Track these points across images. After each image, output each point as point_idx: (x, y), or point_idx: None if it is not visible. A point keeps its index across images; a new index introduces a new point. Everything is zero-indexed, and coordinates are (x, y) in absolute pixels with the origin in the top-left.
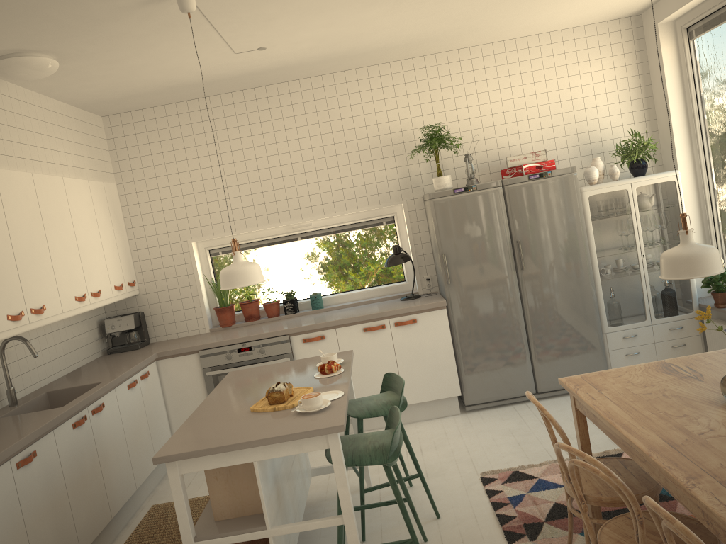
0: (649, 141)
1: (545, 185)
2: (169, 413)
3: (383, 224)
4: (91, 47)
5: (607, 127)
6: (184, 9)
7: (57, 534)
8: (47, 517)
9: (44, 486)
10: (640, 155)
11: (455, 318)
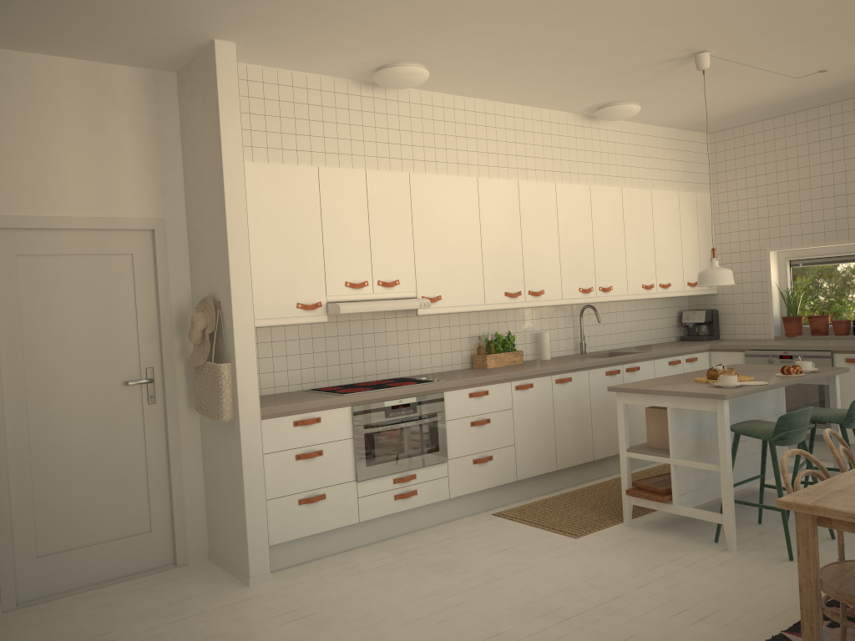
0: None
1: None
2: None
3: None
4: (659, 93)
5: None
6: (698, 69)
7: (577, 437)
8: (571, 422)
9: (573, 402)
10: None
11: None
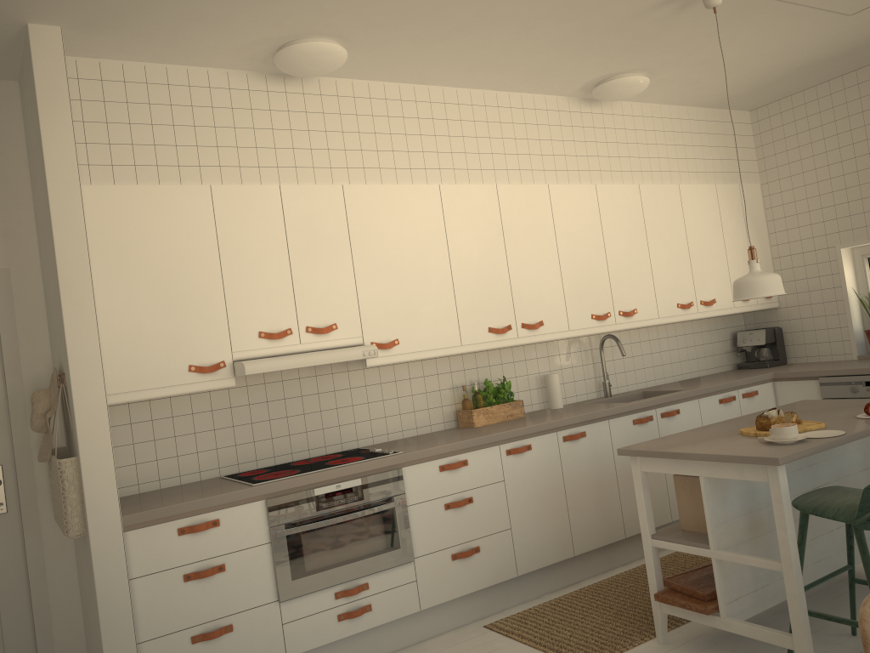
0: None
1: None
2: None
3: None
4: (669, 56)
5: None
6: (707, 6)
7: (599, 509)
8: (589, 491)
9: (590, 464)
10: None
11: None
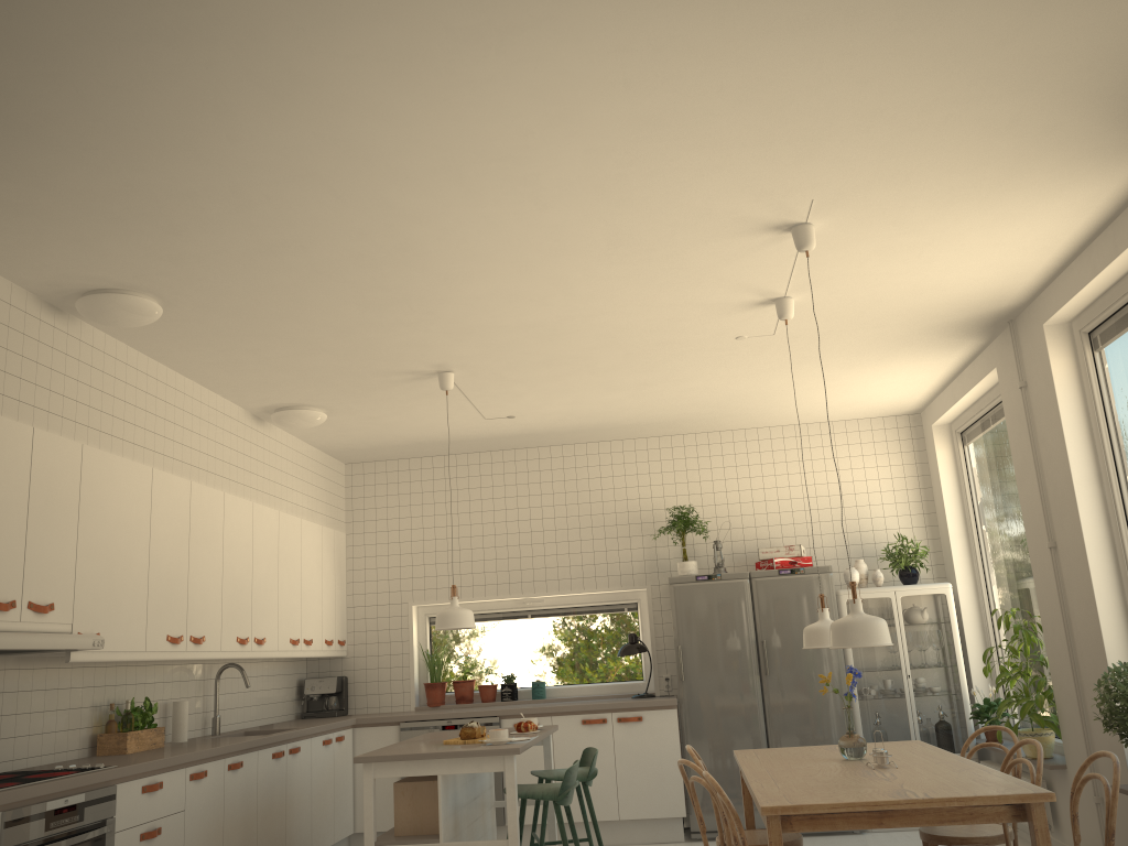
0: (917, 547)
1: (796, 582)
2: (356, 791)
3: (624, 611)
4: (358, 406)
5: (882, 529)
6: (443, 388)
7: None
8: (239, 829)
9: (242, 799)
10: (909, 562)
11: (687, 722)
